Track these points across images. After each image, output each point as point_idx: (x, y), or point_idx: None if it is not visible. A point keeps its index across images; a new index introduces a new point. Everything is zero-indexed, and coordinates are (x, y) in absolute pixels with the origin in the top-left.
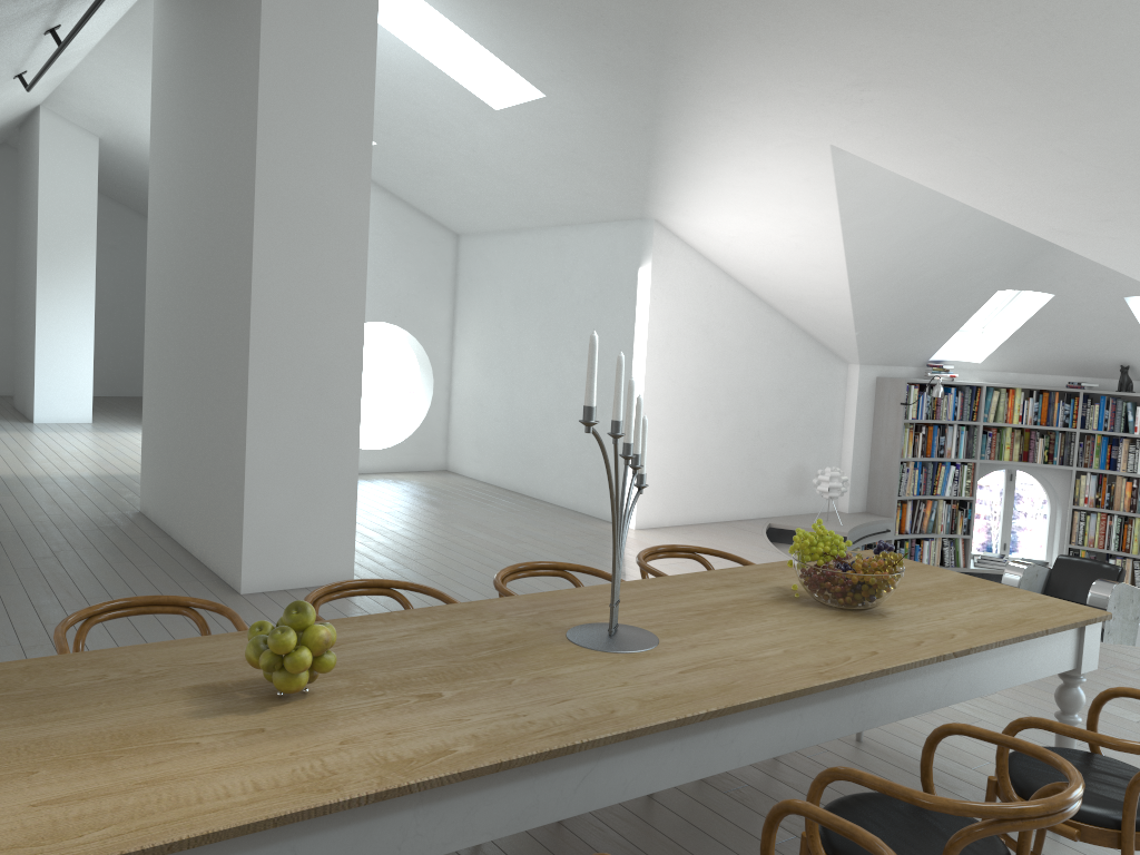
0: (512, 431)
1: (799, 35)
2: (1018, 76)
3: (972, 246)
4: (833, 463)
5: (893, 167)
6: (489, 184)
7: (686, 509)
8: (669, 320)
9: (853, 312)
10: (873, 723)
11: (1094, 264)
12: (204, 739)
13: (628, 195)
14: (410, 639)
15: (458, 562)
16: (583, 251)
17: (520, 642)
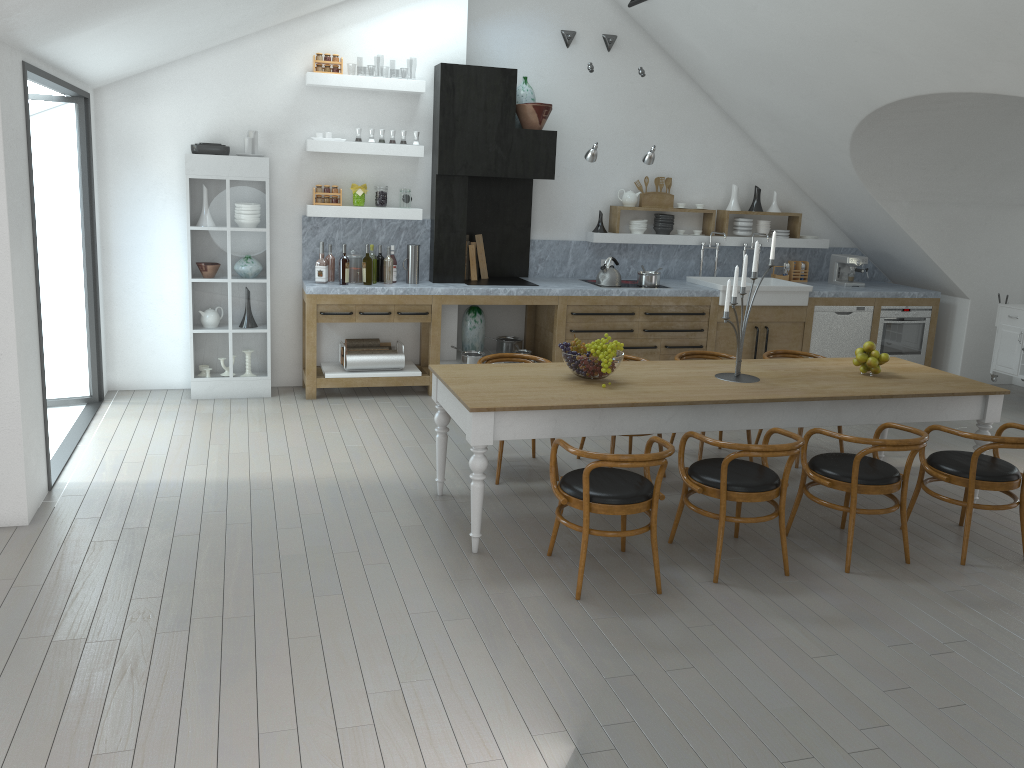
0: None
1: None
2: None
3: None
4: None
5: None
6: None
7: None
8: None
9: None
10: None
11: None
12: (881, 368)
13: None
14: (834, 384)
15: None
16: None
17: (782, 379)
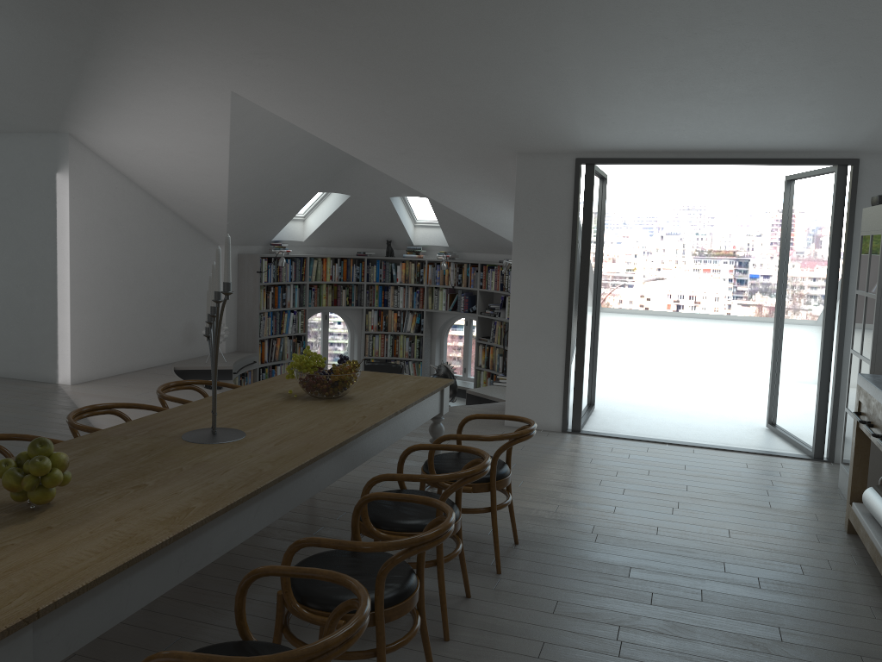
0: None
1: (222, 14)
2: (363, 63)
3: (307, 163)
4: None
5: (274, 110)
6: None
7: (110, 364)
8: (87, 215)
9: (228, 208)
10: (369, 456)
11: (374, 176)
12: (14, 541)
13: (47, 112)
14: (79, 461)
15: None
16: None
17: (159, 449)
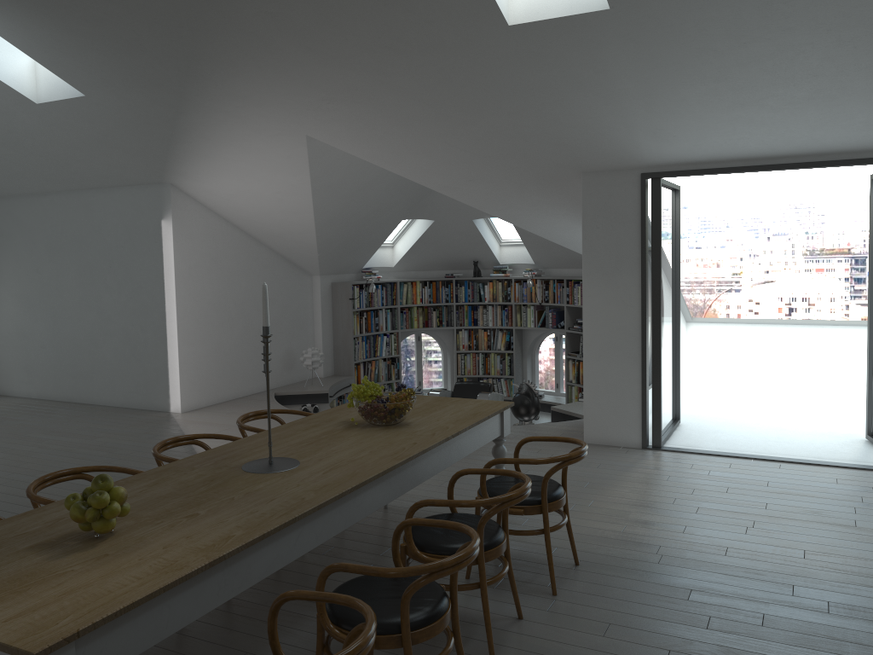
0: (60, 354)
1: (289, 68)
2: (422, 100)
3: (388, 194)
4: (310, 345)
5: (347, 149)
6: (22, 158)
7: (216, 392)
8: (189, 256)
9: (317, 241)
10: (420, 480)
11: (455, 200)
12: (74, 567)
13: (150, 166)
14: (147, 492)
15: (54, 461)
16: (111, 208)
17: (219, 479)
